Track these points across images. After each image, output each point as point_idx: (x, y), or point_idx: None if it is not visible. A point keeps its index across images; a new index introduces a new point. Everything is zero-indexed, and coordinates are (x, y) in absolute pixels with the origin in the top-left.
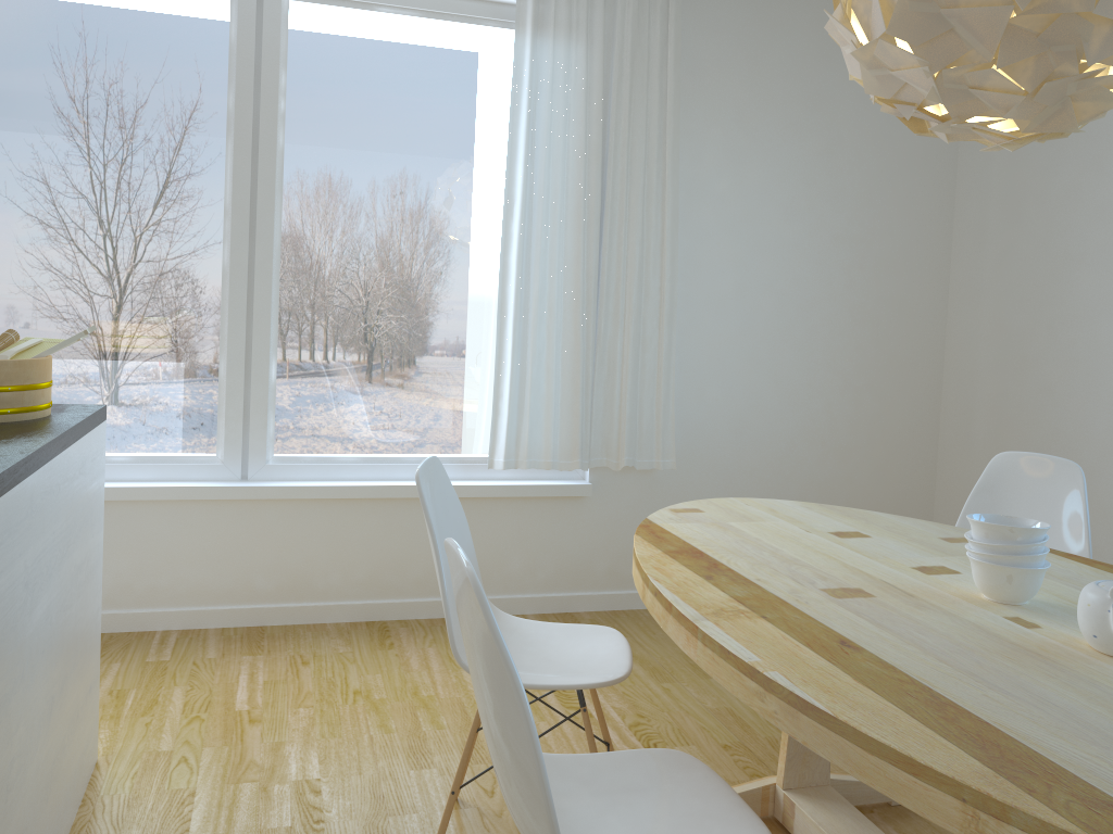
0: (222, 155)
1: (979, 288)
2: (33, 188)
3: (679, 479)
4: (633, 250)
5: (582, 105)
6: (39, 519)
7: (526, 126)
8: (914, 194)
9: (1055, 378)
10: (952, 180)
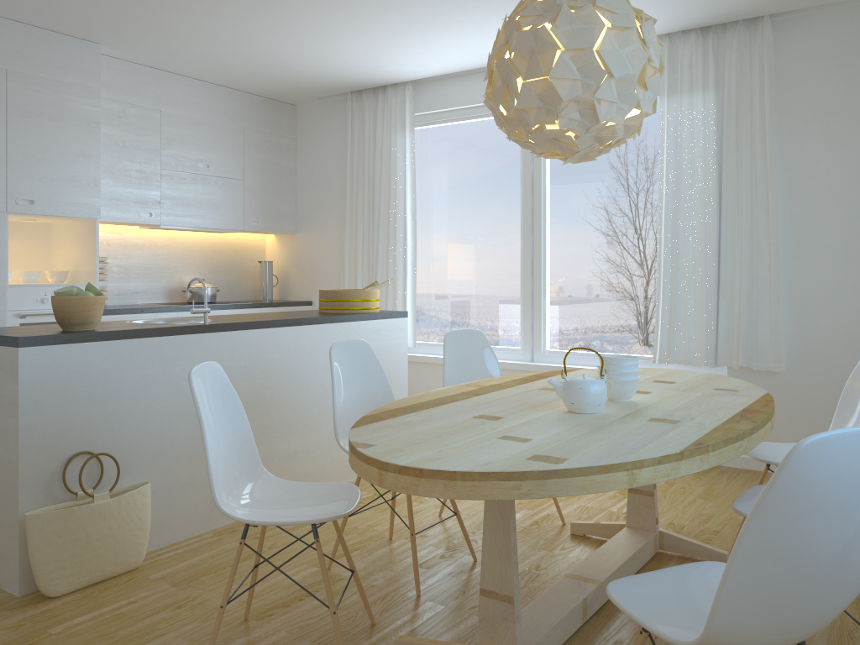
0: (519, 195)
1: None
2: (447, 221)
3: (800, 381)
4: (743, 219)
5: (700, 131)
6: (328, 341)
7: (665, 151)
8: None
9: None
10: None
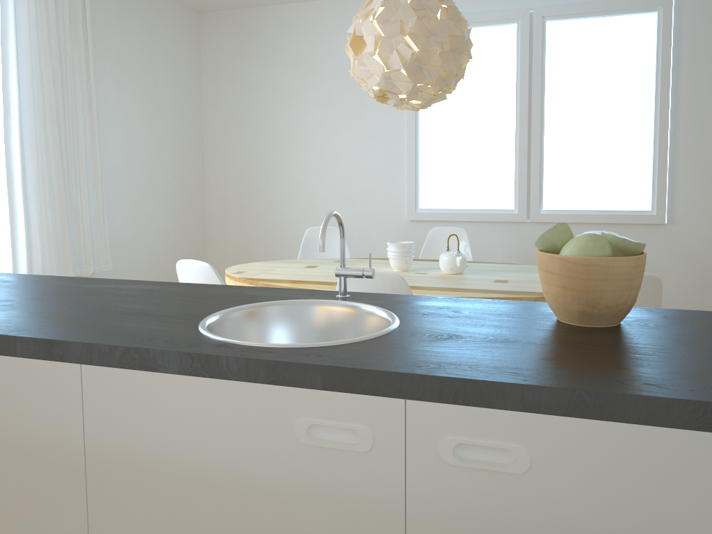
0: None
1: (224, 156)
2: None
3: (108, 276)
4: (81, 138)
5: (47, 43)
6: None
7: (17, 53)
8: (189, 108)
9: (272, 197)
10: (201, 101)
